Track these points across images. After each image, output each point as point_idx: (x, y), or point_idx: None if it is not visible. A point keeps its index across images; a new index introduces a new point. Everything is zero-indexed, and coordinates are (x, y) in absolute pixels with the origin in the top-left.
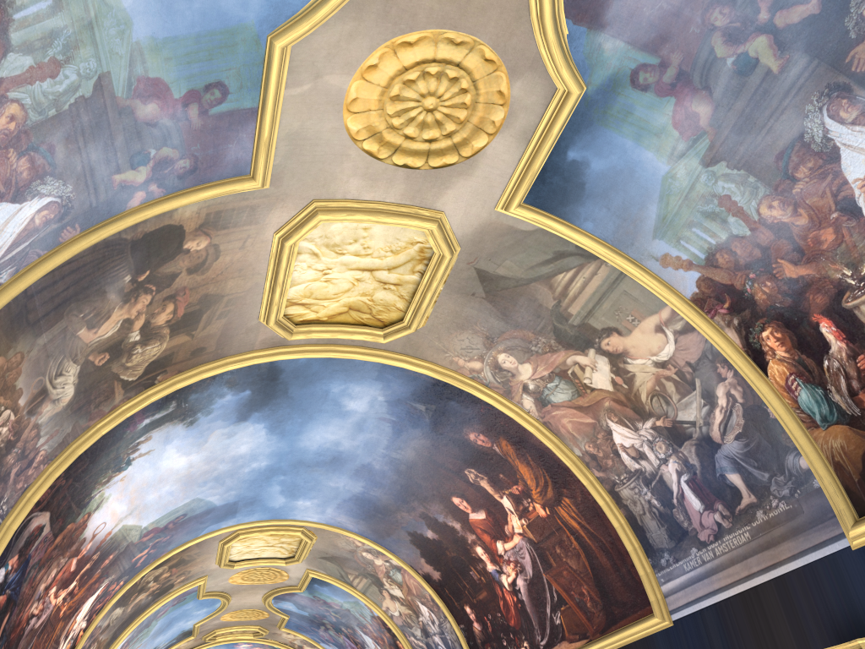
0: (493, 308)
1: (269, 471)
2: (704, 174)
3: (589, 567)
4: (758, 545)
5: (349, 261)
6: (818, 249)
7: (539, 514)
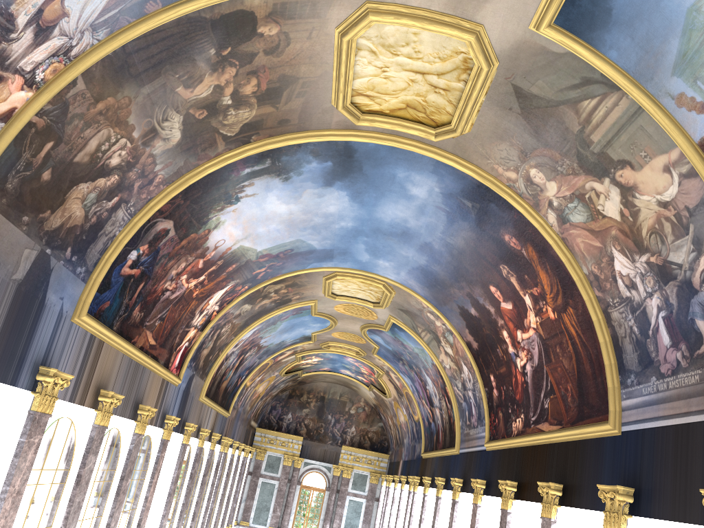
0: (527, 124)
1: (355, 232)
2: None
3: (576, 370)
4: (702, 389)
5: (403, 62)
6: None
7: (549, 316)
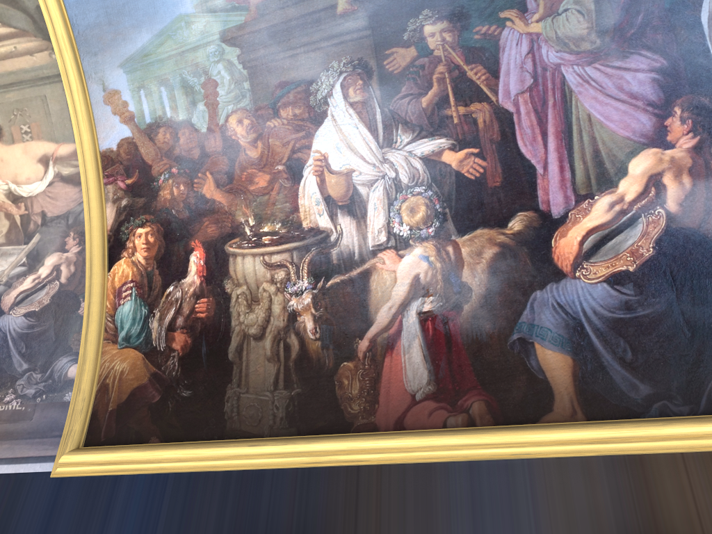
0: None
1: None
2: (215, 47)
3: None
4: None
5: None
6: (245, 187)
7: None
